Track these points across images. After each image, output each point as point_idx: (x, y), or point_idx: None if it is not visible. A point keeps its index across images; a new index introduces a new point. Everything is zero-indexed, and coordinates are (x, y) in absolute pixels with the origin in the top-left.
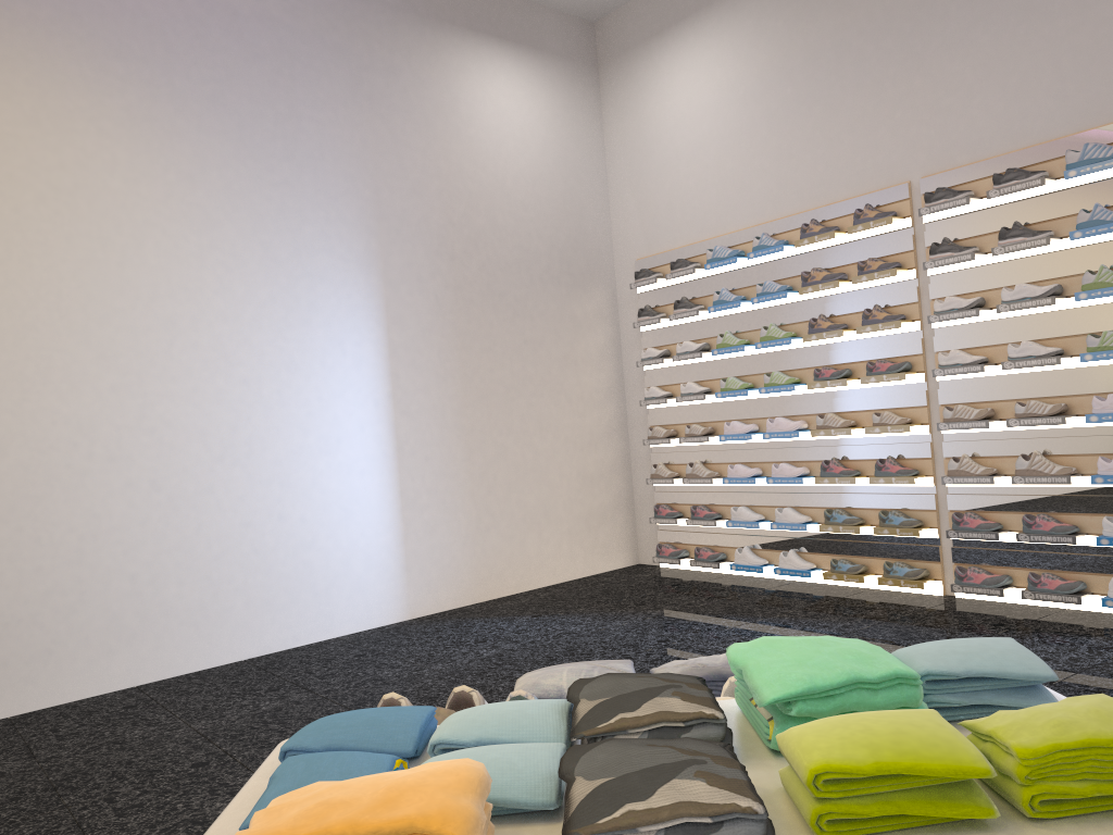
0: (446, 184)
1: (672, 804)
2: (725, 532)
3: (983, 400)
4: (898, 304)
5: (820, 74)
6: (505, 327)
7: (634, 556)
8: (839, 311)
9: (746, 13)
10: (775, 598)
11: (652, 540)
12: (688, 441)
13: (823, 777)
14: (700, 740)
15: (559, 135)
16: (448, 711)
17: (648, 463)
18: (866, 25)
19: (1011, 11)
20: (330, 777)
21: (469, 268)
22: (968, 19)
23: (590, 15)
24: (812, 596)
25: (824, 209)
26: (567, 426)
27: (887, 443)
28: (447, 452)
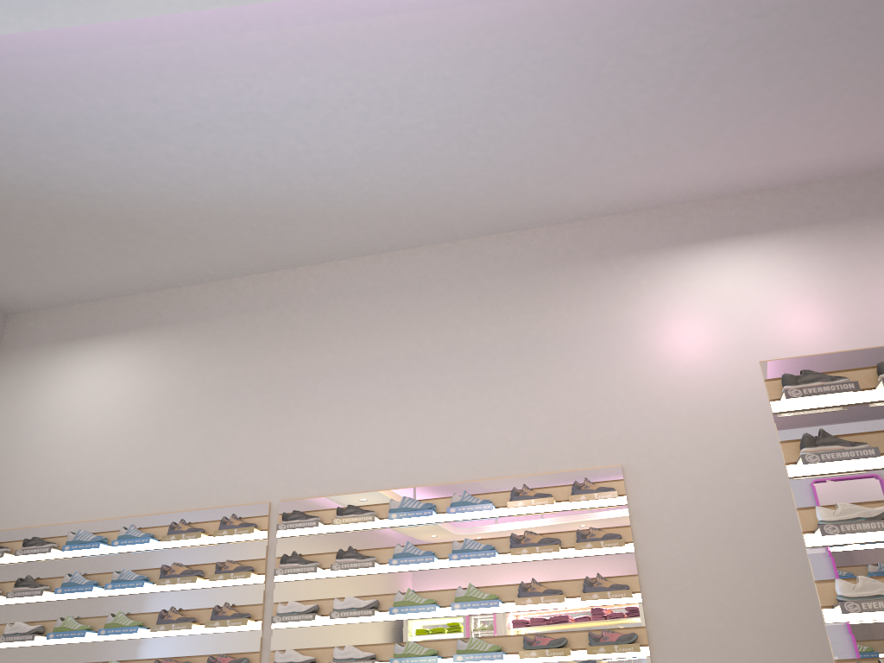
0: None
1: None
2: None
3: None
4: (245, 604)
5: (211, 405)
6: None
7: None
8: (190, 605)
9: (157, 346)
10: None
11: None
12: None
13: None
14: None
15: None
16: None
17: None
18: (255, 380)
19: (359, 397)
20: None
21: None
22: (330, 395)
23: (8, 307)
24: None
25: (193, 512)
26: None
27: None
28: None
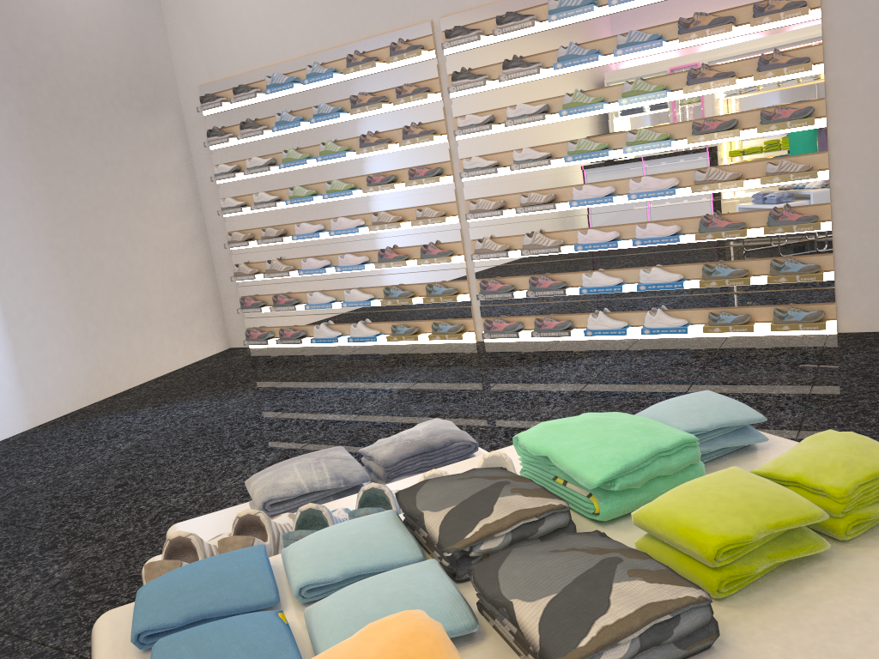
0: (3, 9)
1: (636, 610)
2: (303, 314)
3: (496, 195)
4: (429, 122)
5: None
6: (85, 151)
7: (226, 342)
8: (383, 128)
9: None
10: (354, 361)
11: (240, 327)
12: (265, 243)
13: (723, 550)
14: (583, 535)
15: None
16: (246, 538)
17: (230, 264)
18: None
19: None
20: (238, 658)
21: (40, 94)
22: None
23: None
24: (382, 356)
25: (364, 42)
26: (155, 238)
27: (427, 232)
28: (45, 272)
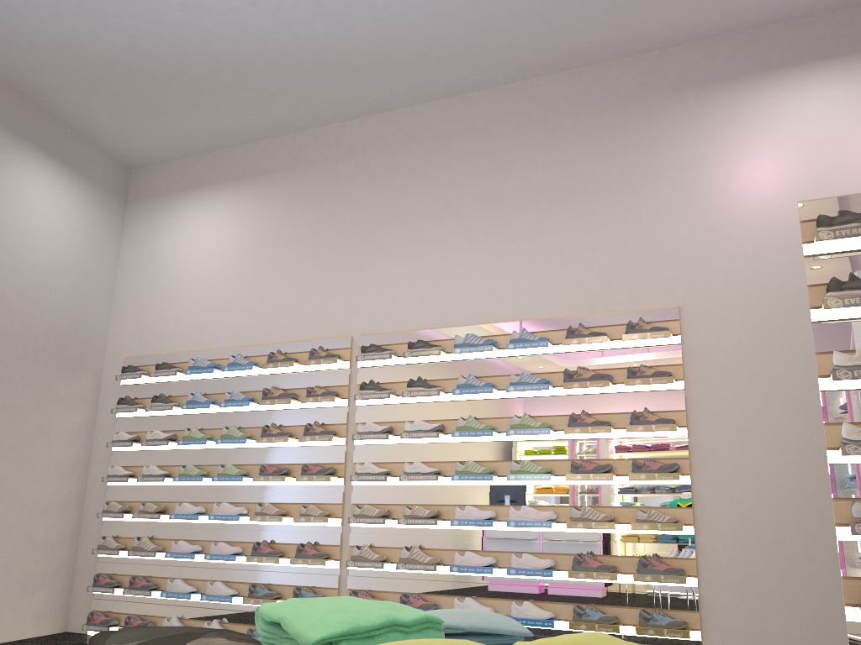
0: None
1: None
2: (158, 602)
3: (383, 503)
4: (332, 423)
5: (300, 249)
6: None
7: (63, 623)
8: (287, 422)
9: (254, 194)
10: None
11: (85, 609)
12: (141, 517)
13: None
14: None
15: (81, 242)
16: None
17: (97, 535)
18: (338, 225)
19: (431, 240)
20: None
21: None
22: (404, 238)
23: (130, 163)
24: None
25: (288, 344)
26: (27, 491)
27: (308, 531)
28: None
